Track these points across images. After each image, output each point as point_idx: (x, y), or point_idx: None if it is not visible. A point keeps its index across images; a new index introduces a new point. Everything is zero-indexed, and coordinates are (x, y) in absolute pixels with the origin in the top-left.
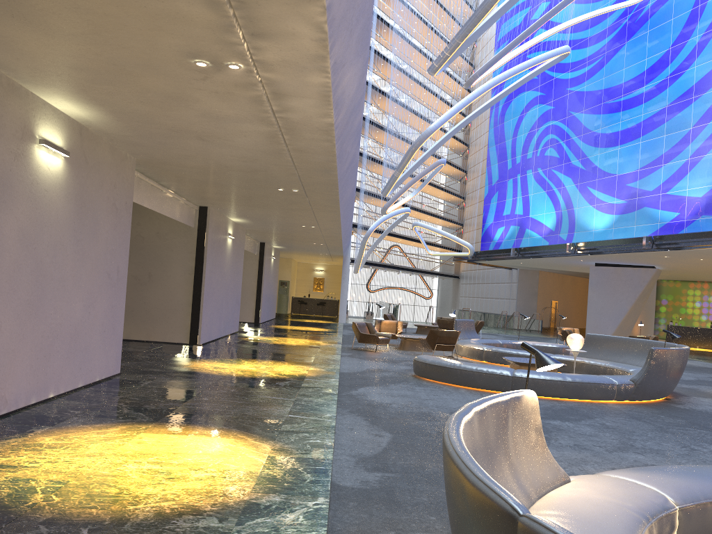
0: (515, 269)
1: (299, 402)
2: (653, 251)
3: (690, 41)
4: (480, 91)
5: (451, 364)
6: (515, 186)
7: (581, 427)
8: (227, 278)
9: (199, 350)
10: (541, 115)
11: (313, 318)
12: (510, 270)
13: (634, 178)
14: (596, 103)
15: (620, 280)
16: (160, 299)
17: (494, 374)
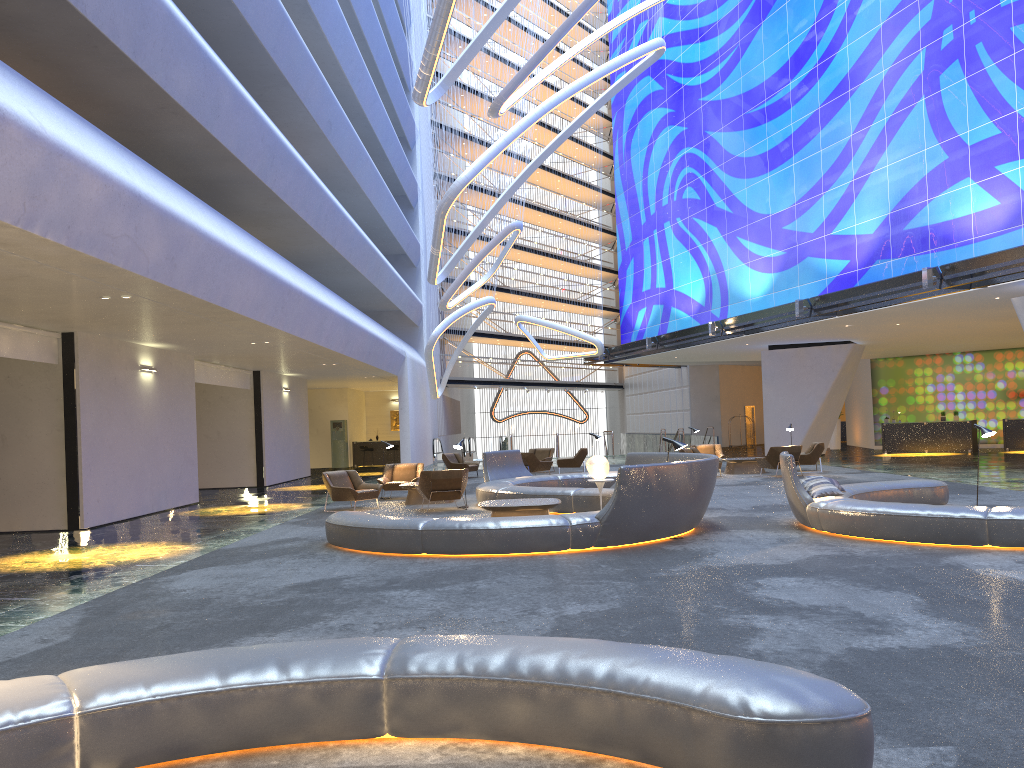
0: (684, 366)
1: (37, 603)
2: (818, 320)
3: (837, 9)
4: (531, 119)
5: (354, 521)
6: (653, 248)
7: (421, 597)
8: (151, 429)
9: (63, 538)
10: (673, 142)
11: (374, 470)
12: (678, 369)
13: (791, 217)
14: (736, 115)
15: (804, 366)
16: (22, 470)
17: (399, 529)
